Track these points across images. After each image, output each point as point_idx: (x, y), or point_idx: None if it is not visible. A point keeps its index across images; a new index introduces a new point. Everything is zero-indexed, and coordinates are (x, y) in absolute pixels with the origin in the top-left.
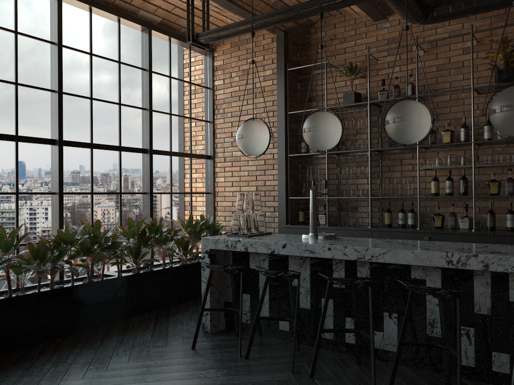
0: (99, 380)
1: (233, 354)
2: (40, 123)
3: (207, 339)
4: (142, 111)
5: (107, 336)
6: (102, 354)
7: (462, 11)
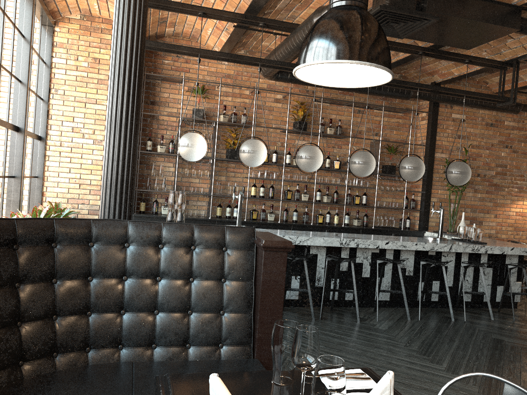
0: None
1: None
2: None
3: None
4: (18, 83)
5: None
6: None
7: (294, 80)
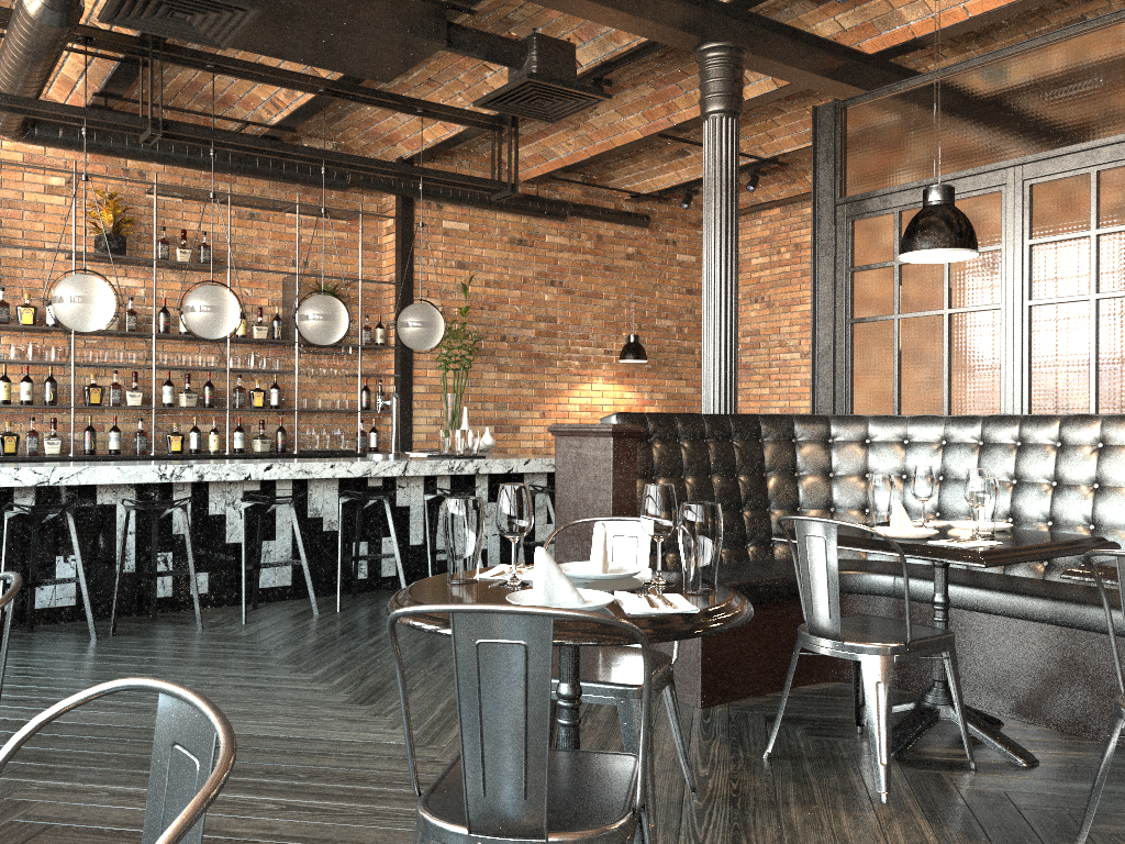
0: None
1: None
2: None
3: None
4: None
5: None
6: None
7: (76, 144)
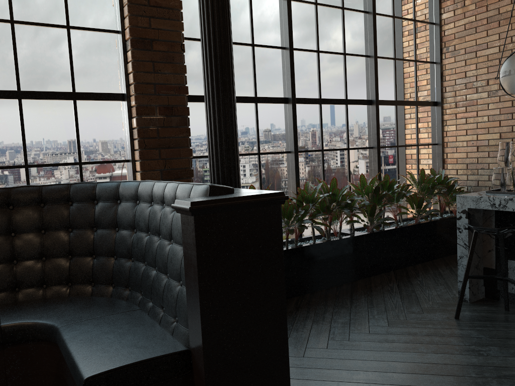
0: (366, 343)
1: (511, 330)
2: (274, 82)
3: (468, 309)
4: (366, 59)
5: (353, 296)
6: (357, 315)
7: None
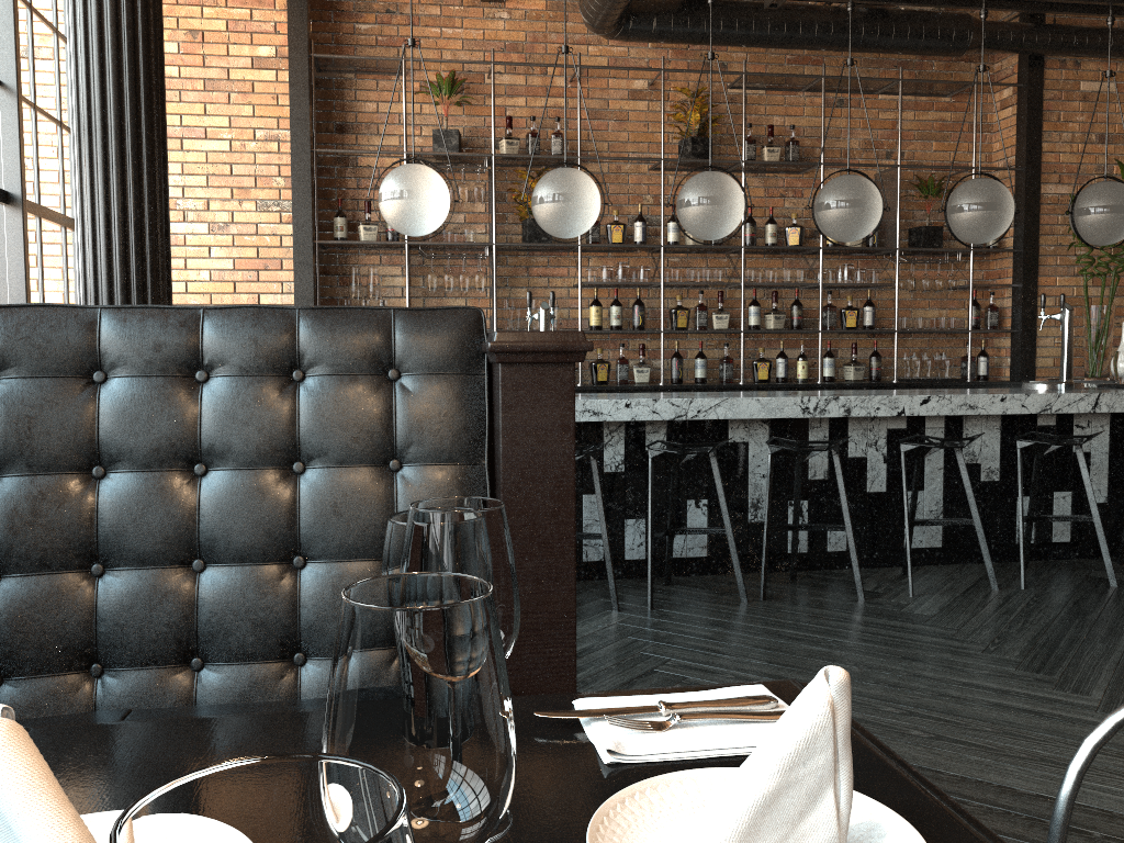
0: None
1: None
2: None
3: None
4: None
5: None
6: None
7: (668, 34)
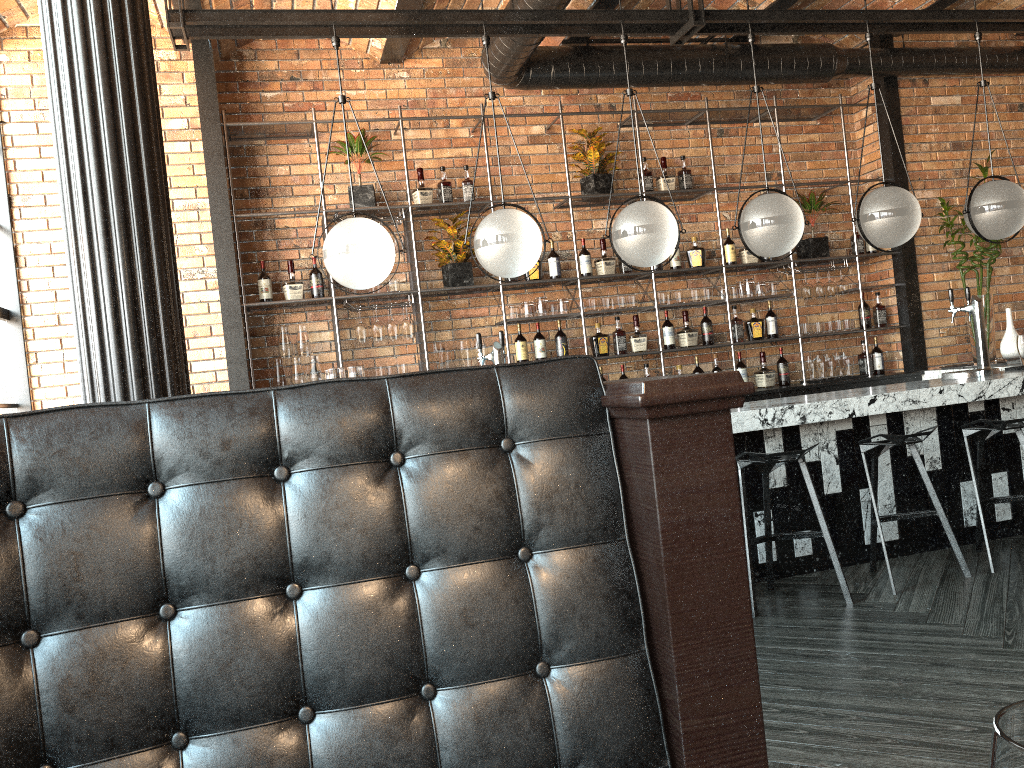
0: None
1: None
2: None
3: None
4: None
5: None
6: None
7: (566, 80)
